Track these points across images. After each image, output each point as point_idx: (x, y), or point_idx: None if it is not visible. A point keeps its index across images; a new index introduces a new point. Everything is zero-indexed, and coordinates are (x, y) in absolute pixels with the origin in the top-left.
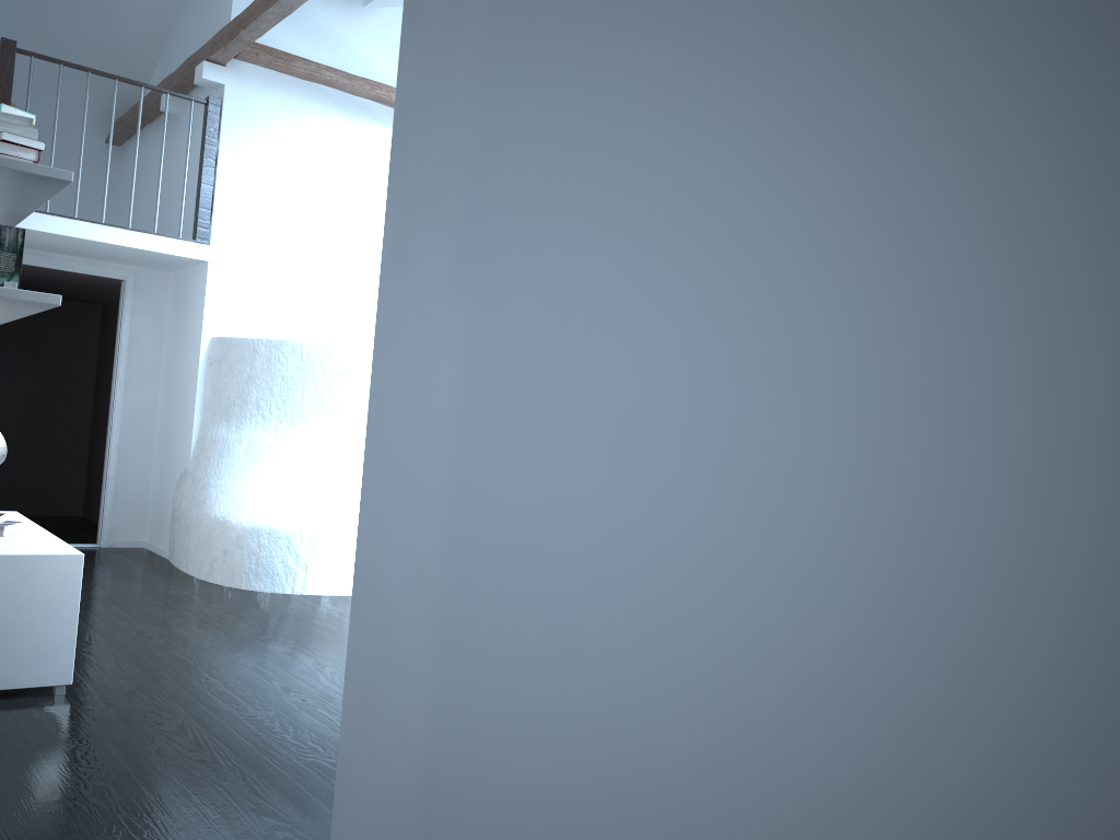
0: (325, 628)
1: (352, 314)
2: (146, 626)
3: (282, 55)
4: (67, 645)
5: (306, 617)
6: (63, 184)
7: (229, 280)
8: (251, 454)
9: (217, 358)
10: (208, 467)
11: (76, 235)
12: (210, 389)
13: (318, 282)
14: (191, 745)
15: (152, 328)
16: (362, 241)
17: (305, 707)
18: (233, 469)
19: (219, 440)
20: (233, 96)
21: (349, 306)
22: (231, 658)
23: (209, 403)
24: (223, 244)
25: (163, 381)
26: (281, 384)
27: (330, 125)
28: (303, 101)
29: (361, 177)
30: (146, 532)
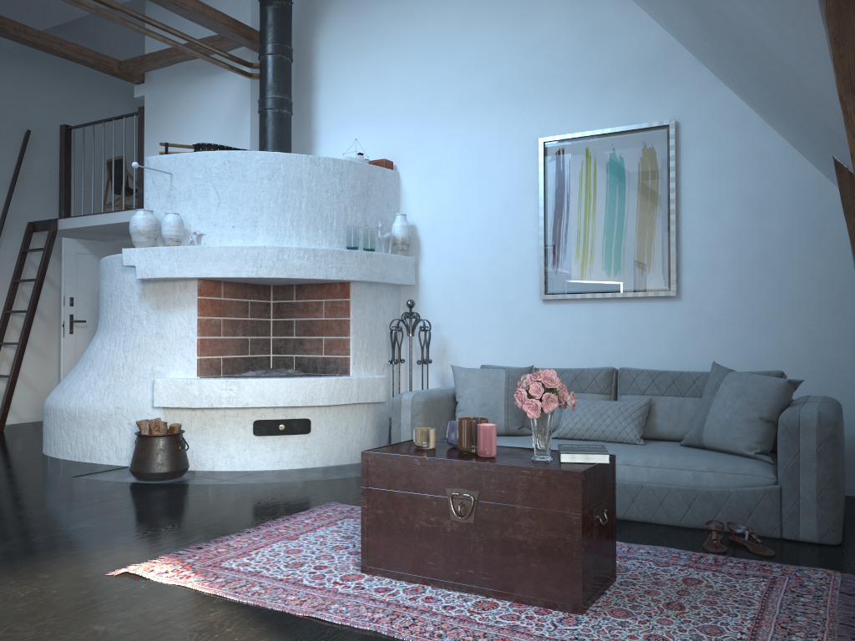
0: None
1: None
2: None
3: (139, 58)
4: None
5: None
6: None
7: None
8: None
9: None
10: None
11: (89, 225)
12: None
13: None
14: None
15: None
16: None
17: None
18: None
19: None
20: (149, 101)
21: None
22: None
23: None
24: None
25: None
26: None
27: (202, 89)
28: (185, 80)
29: (223, 119)
30: None
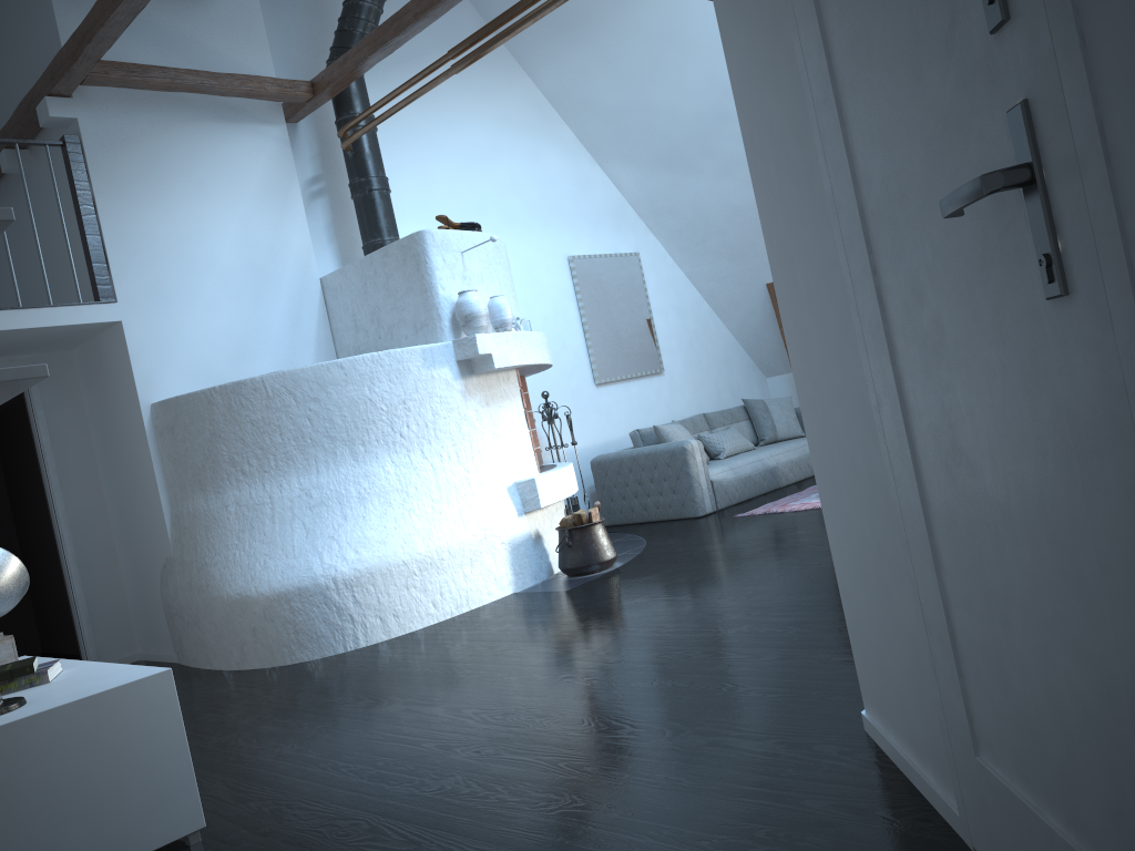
0: (417, 672)
1: (294, 337)
2: (221, 736)
3: (135, 67)
4: (186, 783)
5: (386, 668)
6: (2, 227)
7: (150, 336)
8: (244, 517)
9: (166, 425)
10: (197, 546)
11: None
12: (169, 462)
13: (247, 312)
14: (406, 845)
15: (72, 417)
16: (279, 255)
17: (487, 758)
18: (229, 539)
19: (199, 513)
20: (91, 129)
21: (288, 330)
22: (351, 737)
23: (172, 477)
24: (132, 297)
25: (103, 471)
26: (253, 430)
27: (207, 136)
28: (169, 116)
29: (257, 186)
30: (136, 642)
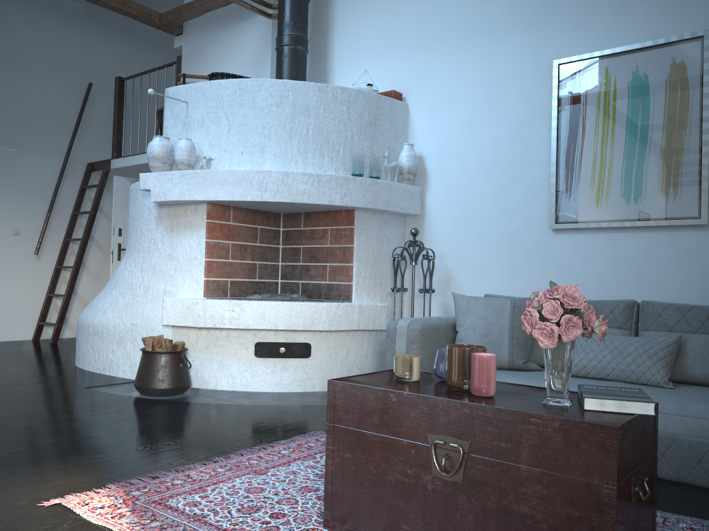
0: None
1: None
2: None
3: (176, 9)
4: None
5: None
6: None
7: None
8: None
9: None
10: None
11: (134, 164)
12: None
13: None
14: None
15: None
16: None
17: None
18: None
19: None
20: (185, 50)
21: None
22: None
23: None
24: None
25: None
26: None
27: (230, 35)
28: (216, 29)
29: (247, 62)
30: None
